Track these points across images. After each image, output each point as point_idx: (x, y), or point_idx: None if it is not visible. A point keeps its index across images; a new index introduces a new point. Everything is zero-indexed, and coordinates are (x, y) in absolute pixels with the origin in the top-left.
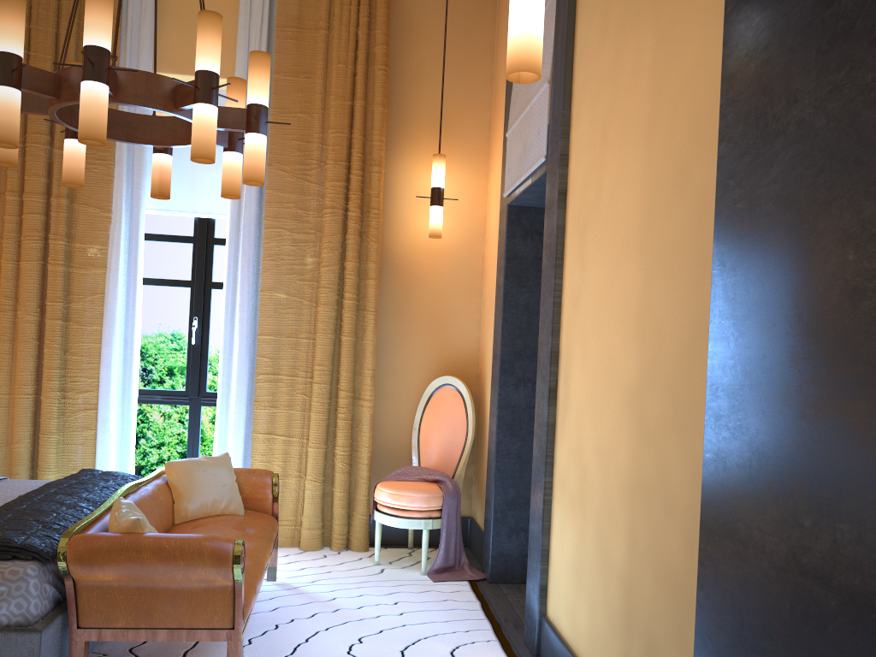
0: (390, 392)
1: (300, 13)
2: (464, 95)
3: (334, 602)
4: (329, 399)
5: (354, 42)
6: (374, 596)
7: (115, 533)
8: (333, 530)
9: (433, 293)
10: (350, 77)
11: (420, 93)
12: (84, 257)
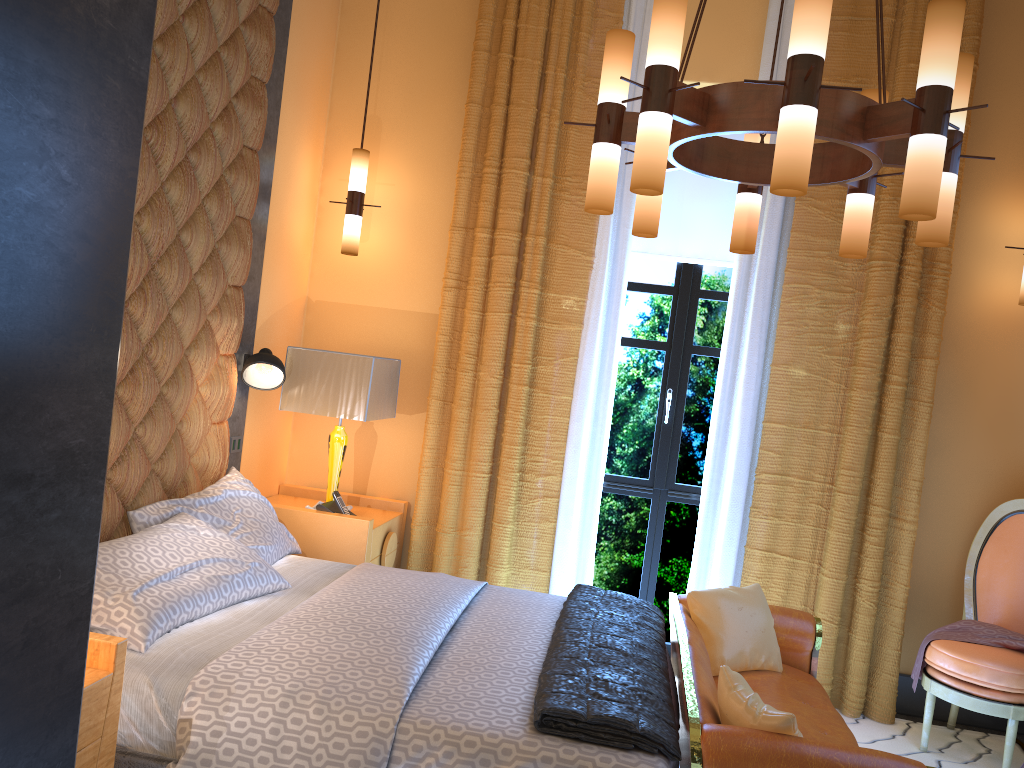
0: (932, 510)
1: None
2: None
3: None
4: (856, 514)
5: None
6: None
7: (760, 732)
8: (847, 689)
9: (1006, 381)
10: None
11: (1011, 101)
12: (557, 309)
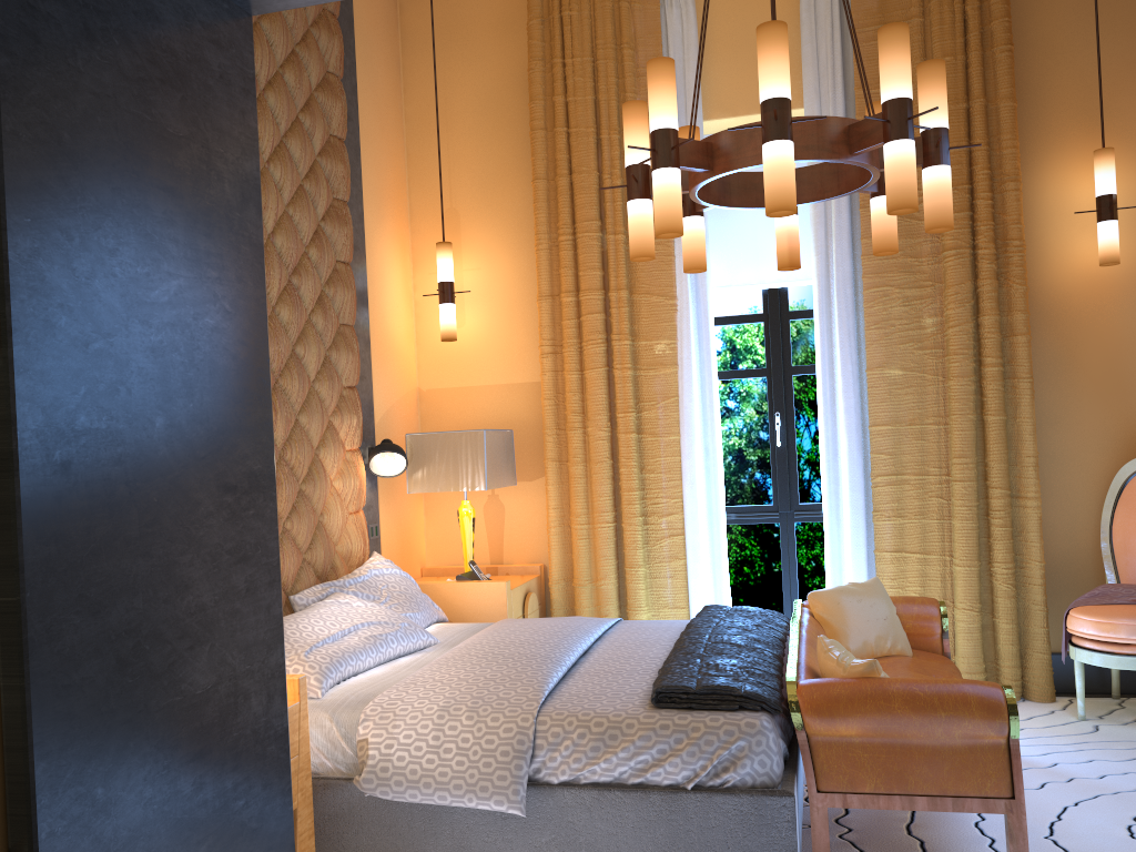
0: (1057, 485)
1: (882, 3)
2: (1125, 59)
3: (1060, 769)
4: (977, 500)
5: (962, 23)
6: (1111, 762)
7: (848, 678)
8: (1001, 675)
9: (1107, 343)
10: (961, 71)
11: (1057, 71)
12: (651, 355)
